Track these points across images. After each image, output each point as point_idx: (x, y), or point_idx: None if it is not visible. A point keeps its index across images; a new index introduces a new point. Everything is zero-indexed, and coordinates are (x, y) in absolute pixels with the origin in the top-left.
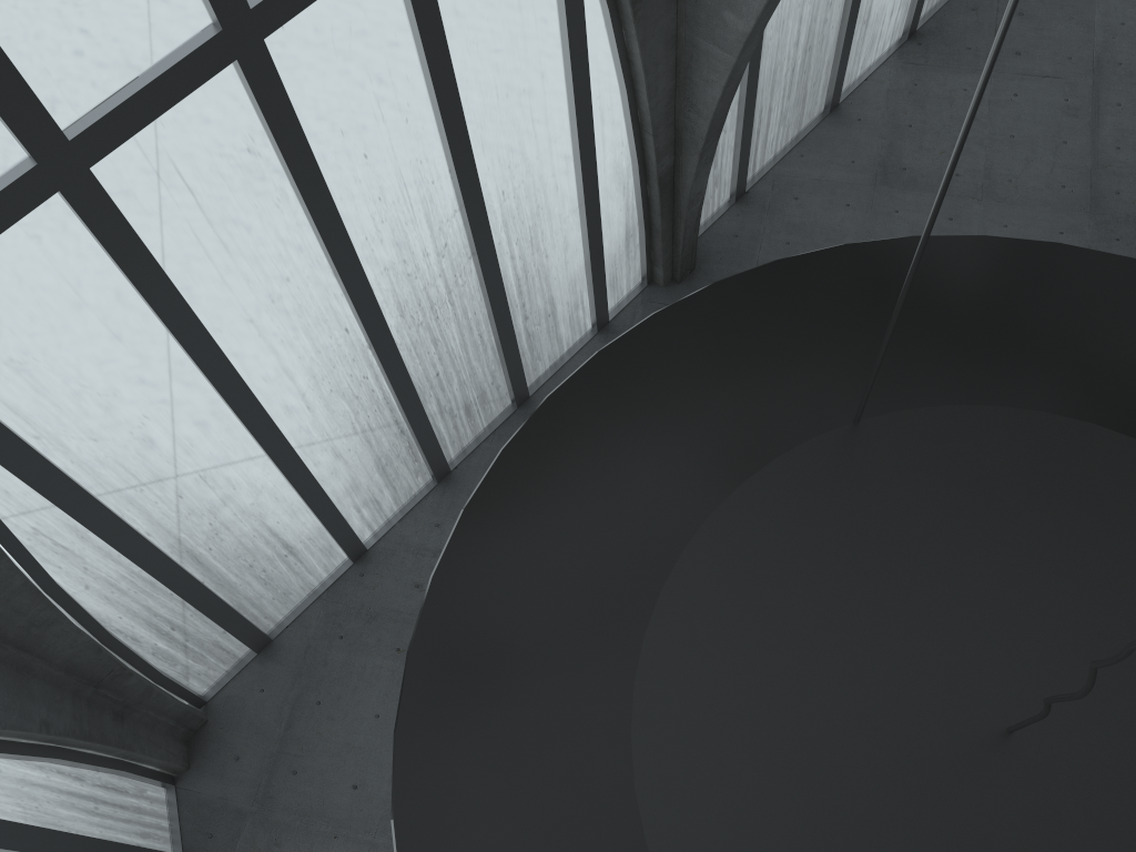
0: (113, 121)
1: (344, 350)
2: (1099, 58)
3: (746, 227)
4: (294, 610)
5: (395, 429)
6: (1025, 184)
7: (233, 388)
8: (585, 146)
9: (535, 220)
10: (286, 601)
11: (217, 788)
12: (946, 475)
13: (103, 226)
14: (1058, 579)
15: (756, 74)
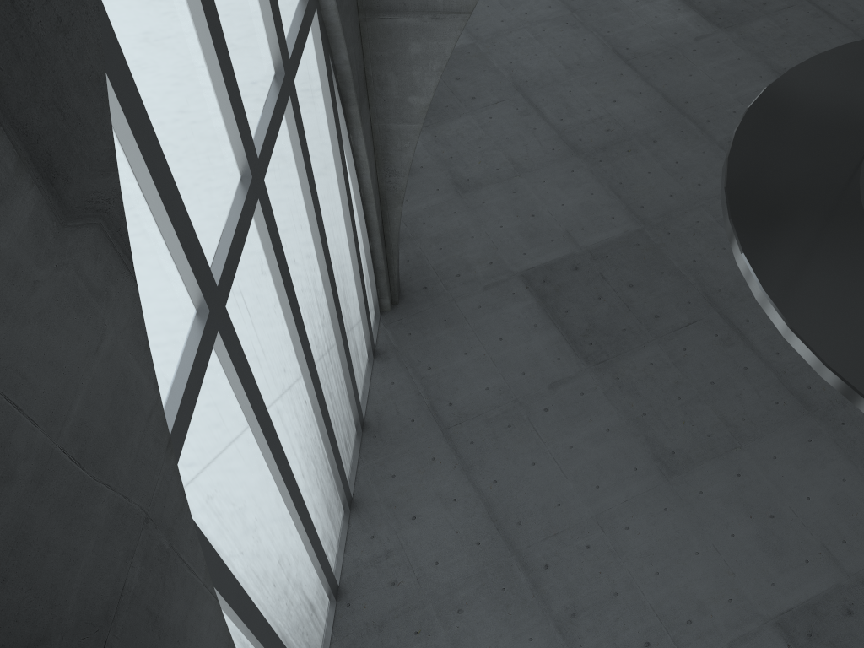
0: (228, 263)
1: (307, 418)
2: (514, 82)
3: (409, 253)
4: None
5: (329, 476)
6: (534, 157)
7: (285, 470)
8: (352, 221)
9: (343, 284)
10: None
11: None
12: None
13: (234, 353)
14: None
15: None
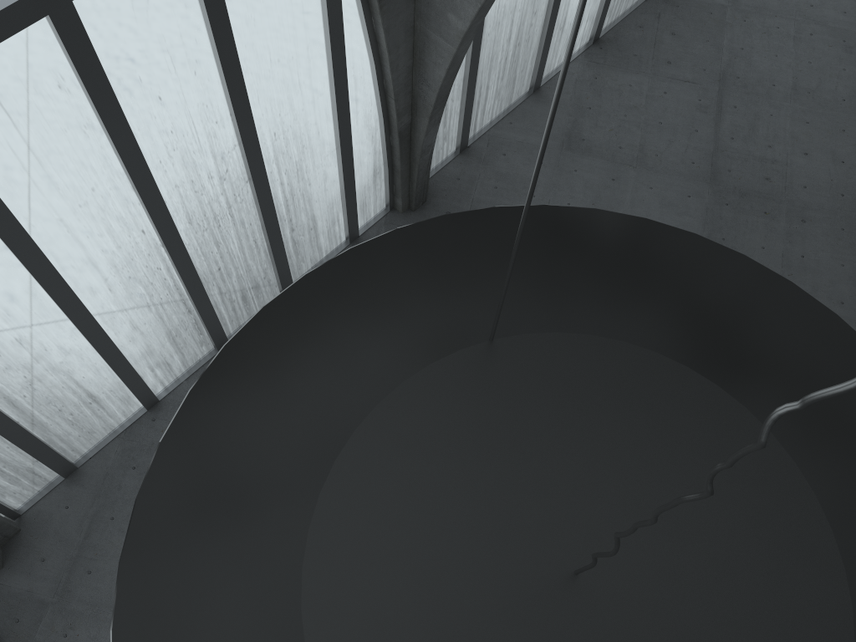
0: None
1: (141, 246)
2: (725, 72)
3: (466, 173)
4: (97, 445)
5: (184, 309)
6: (667, 159)
7: (44, 272)
8: (341, 104)
9: (300, 156)
10: (90, 438)
11: (25, 583)
12: (551, 383)
13: None
14: (620, 464)
15: (476, 60)
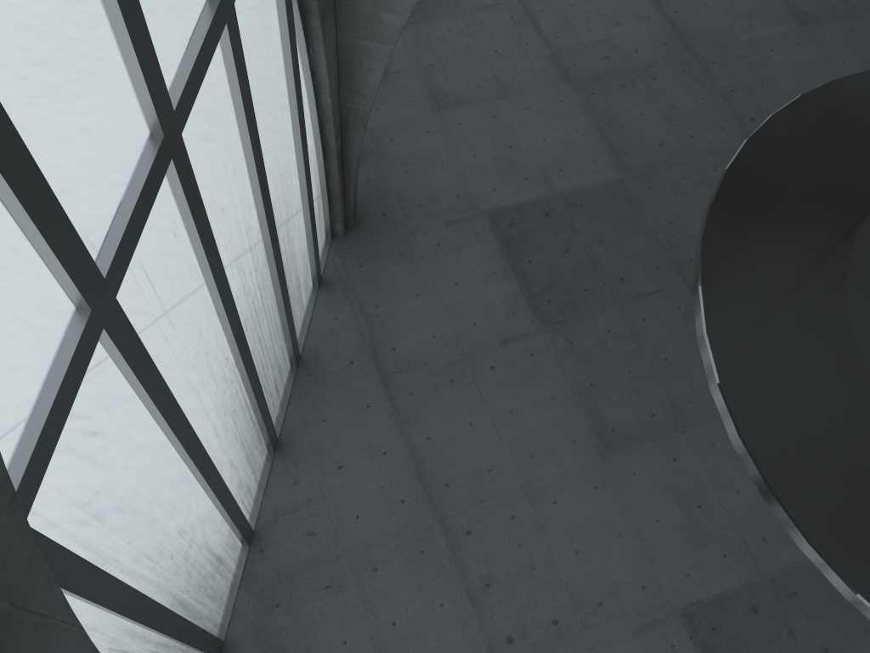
0: (123, 247)
1: (227, 375)
2: None
3: (372, 172)
4: (226, 608)
5: (251, 424)
6: (522, 78)
7: (192, 444)
8: (304, 148)
9: (287, 217)
10: (222, 604)
11: None
12: None
13: (126, 346)
14: None
15: None
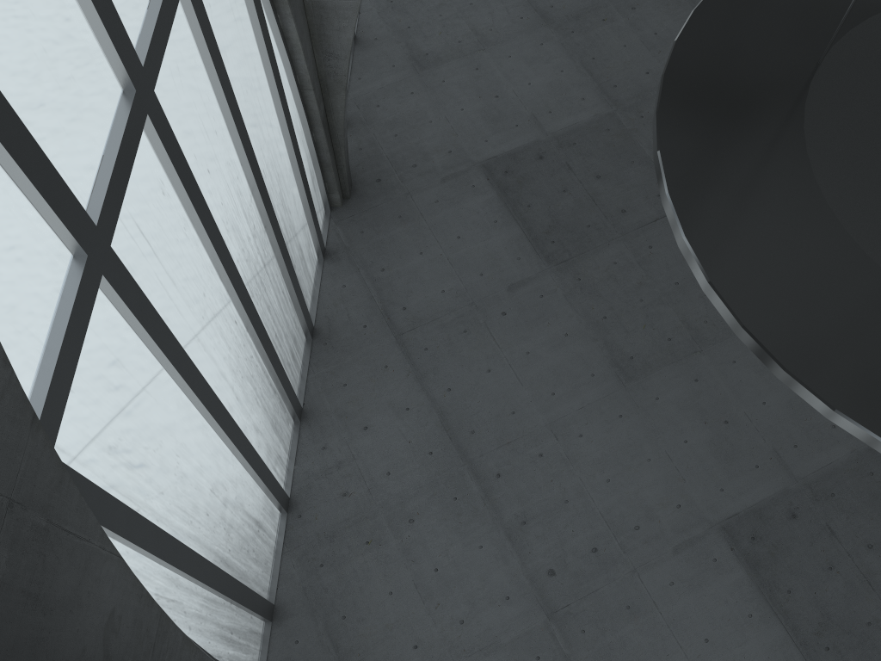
0: (110, 197)
1: (238, 339)
2: None
3: (362, 140)
4: (273, 574)
5: (272, 392)
6: (501, 27)
7: (211, 401)
8: (286, 115)
9: (279, 185)
10: (267, 569)
11: None
12: None
13: (128, 294)
14: None
15: None
